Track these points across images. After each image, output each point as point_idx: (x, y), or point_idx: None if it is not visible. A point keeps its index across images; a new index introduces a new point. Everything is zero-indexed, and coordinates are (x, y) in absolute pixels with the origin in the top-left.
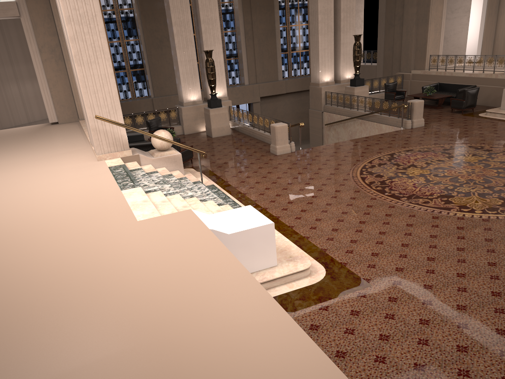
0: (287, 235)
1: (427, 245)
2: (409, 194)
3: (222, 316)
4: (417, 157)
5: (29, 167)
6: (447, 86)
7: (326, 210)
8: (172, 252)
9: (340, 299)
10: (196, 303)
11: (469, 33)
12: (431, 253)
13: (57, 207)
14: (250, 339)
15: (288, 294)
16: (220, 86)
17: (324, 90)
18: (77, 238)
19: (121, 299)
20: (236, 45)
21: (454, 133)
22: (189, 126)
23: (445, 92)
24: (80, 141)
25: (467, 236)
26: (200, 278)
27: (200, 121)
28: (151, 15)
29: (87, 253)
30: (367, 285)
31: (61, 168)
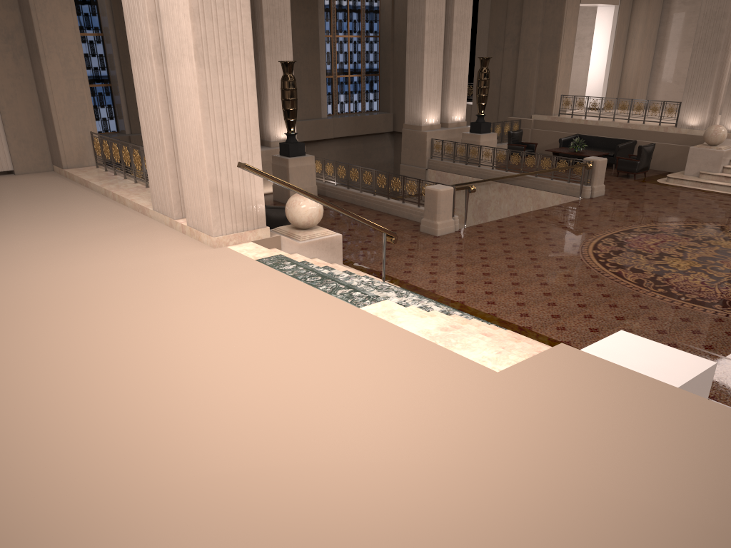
0: None
1: None
2: (715, 298)
3: None
4: (653, 241)
5: (72, 259)
6: (591, 140)
7: (630, 329)
8: (682, 438)
9: None
10: None
11: (591, 69)
12: None
13: (273, 347)
14: None
15: None
16: None
17: (429, 136)
18: (428, 417)
19: None
20: None
21: (661, 207)
22: None
23: (590, 147)
24: (116, 209)
25: None
26: None
27: None
28: None
29: (510, 454)
30: None
31: (152, 261)
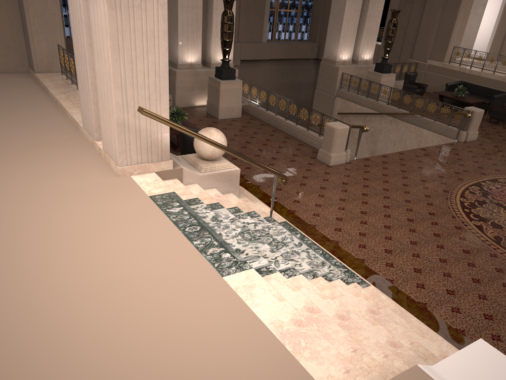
0: None
1: None
2: None
3: None
4: None
5: None
6: (472, 87)
7: (484, 296)
8: None
9: None
10: None
11: (482, 25)
12: None
13: (117, 327)
14: None
15: None
16: None
17: (341, 70)
18: None
19: None
20: None
21: None
22: (183, 96)
23: (471, 93)
24: (57, 120)
25: None
26: None
27: (198, 92)
28: None
29: None
30: None
31: (57, 186)
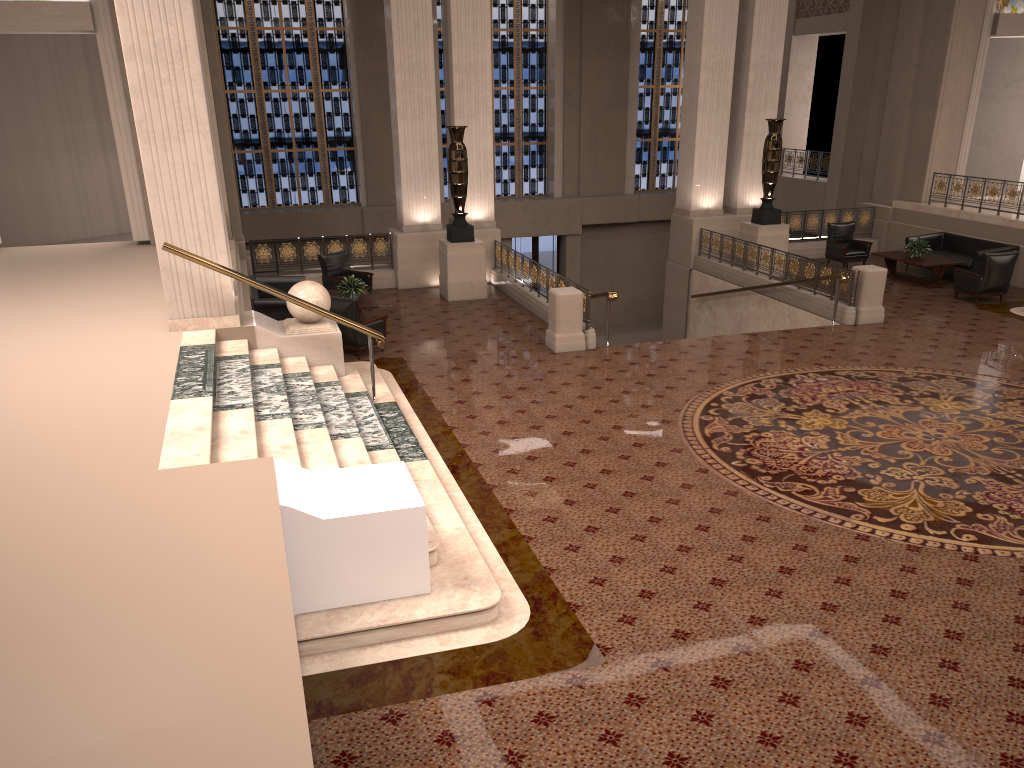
0: (491, 529)
1: (764, 587)
2: (780, 469)
3: (179, 702)
4: (837, 389)
5: (40, 329)
6: (959, 242)
7: (595, 485)
8: (178, 547)
9: (527, 685)
10: (149, 667)
11: None
12: (764, 608)
13: (33, 421)
14: (197, 764)
15: (430, 658)
16: (482, 199)
17: (698, 225)
18: (26, 491)
19: (18, 635)
20: (546, 116)
21: (939, 346)
22: (409, 272)
23: (953, 253)
24: None
25: (857, 580)
26: (193, 612)
27: (434, 265)
28: (377, 44)
29: (22, 527)
30: (597, 662)
31: (95, 338)
